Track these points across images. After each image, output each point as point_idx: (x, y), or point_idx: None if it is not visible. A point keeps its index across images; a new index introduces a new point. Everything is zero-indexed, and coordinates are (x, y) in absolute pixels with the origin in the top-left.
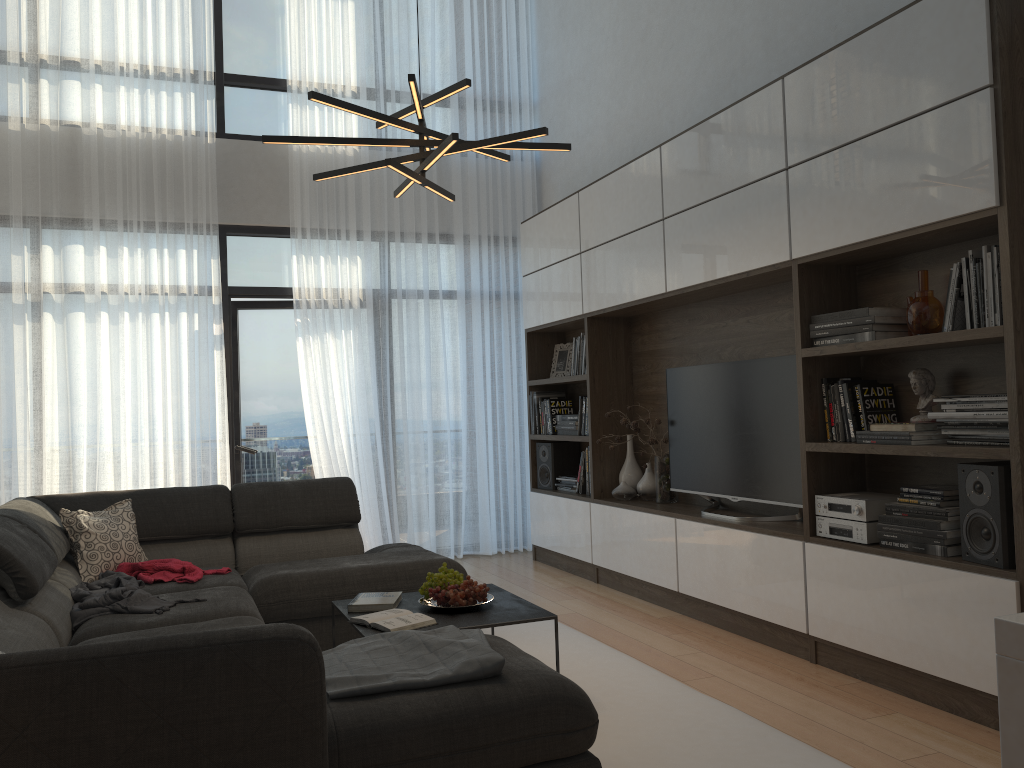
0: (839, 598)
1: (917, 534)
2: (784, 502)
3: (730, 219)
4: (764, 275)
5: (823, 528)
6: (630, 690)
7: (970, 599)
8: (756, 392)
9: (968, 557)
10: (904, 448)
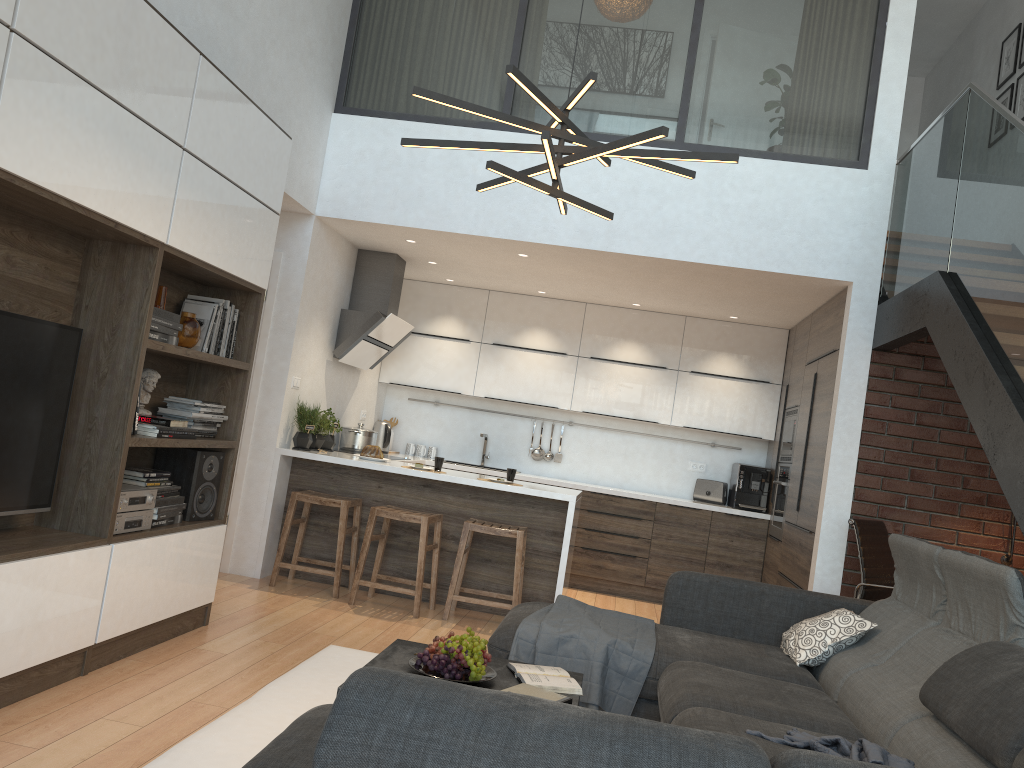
0: (132, 588)
1: (175, 509)
2: (9, 511)
3: (120, 144)
4: (108, 230)
5: (120, 525)
6: (298, 715)
7: (208, 545)
8: (3, 360)
9: (194, 518)
10: (195, 442)
